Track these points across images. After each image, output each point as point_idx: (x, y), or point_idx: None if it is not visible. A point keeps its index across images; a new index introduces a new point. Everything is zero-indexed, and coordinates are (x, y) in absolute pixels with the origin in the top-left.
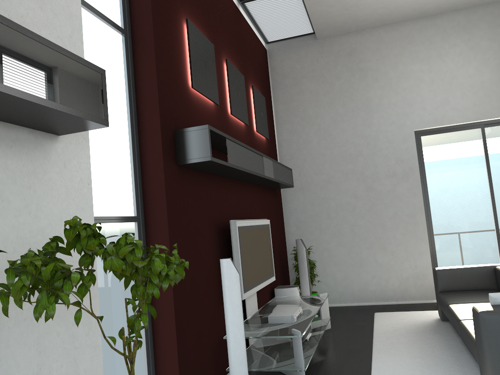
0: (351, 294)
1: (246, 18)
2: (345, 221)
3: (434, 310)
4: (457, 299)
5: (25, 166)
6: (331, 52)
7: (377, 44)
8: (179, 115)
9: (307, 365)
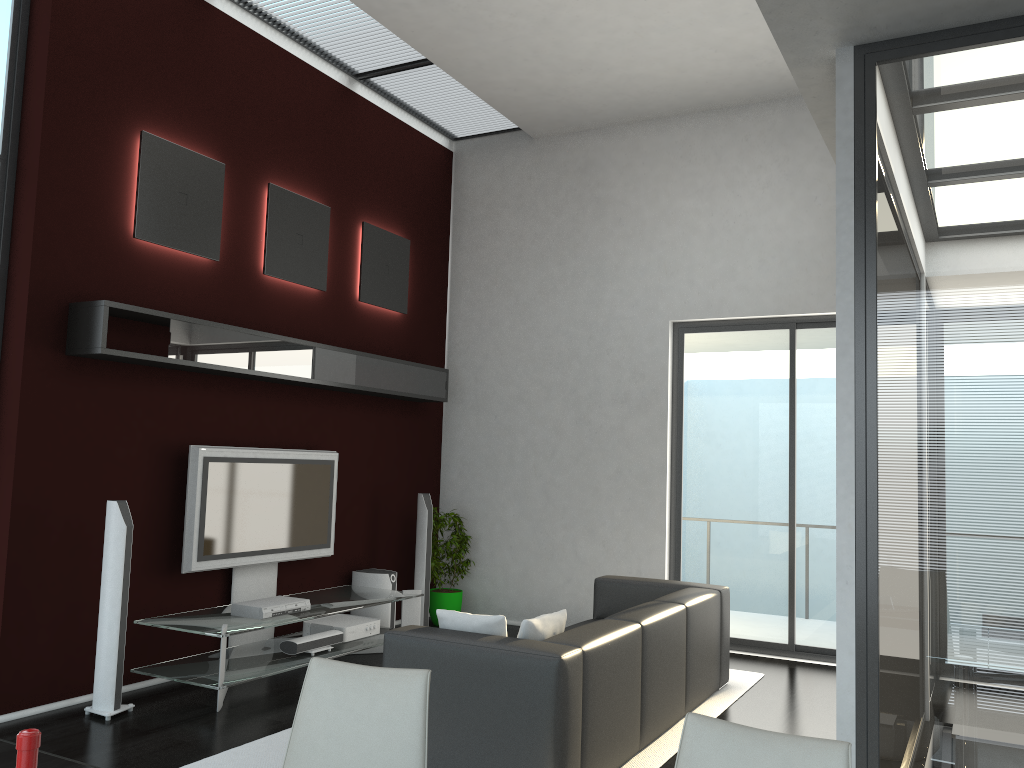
0: (528, 605)
1: (380, 103)
2: (536, 473)
3: None
4: None
5: None
6: (553, 163)
7: (630, 155)
8: (90, 280)
9: (233, 683)
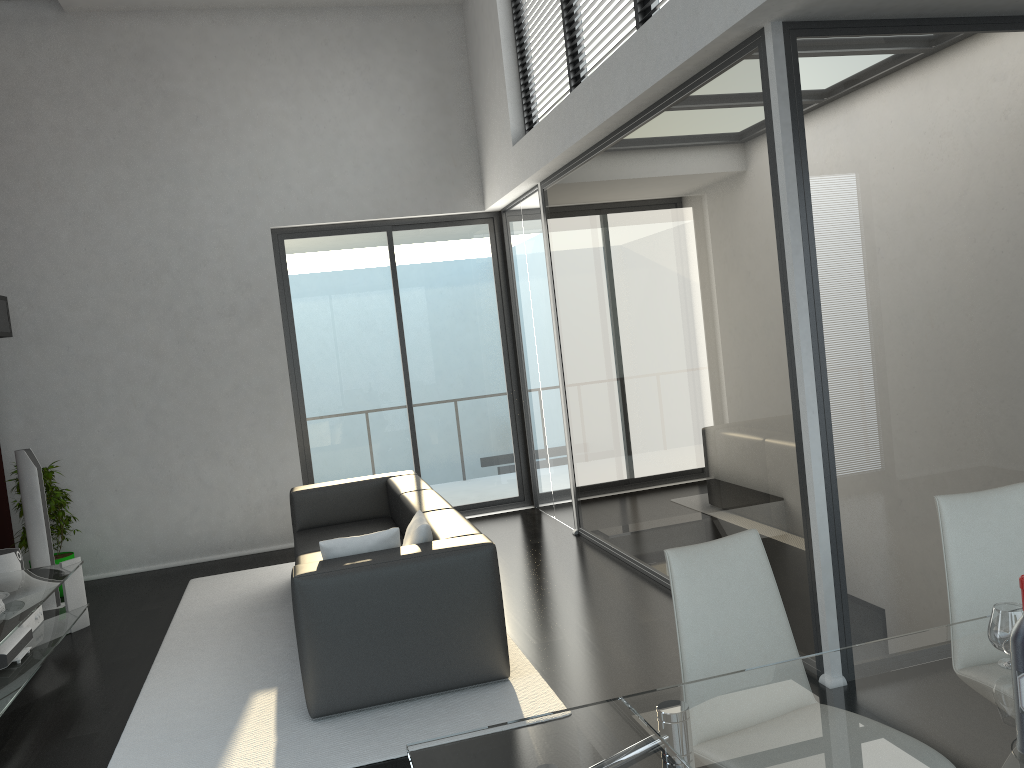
0: (151, 547)
1: None
2: (136, 404)
3: None
4: (317, 542)
5: None
6: (98, 45)
7: (199, 46)
8: None
9: None
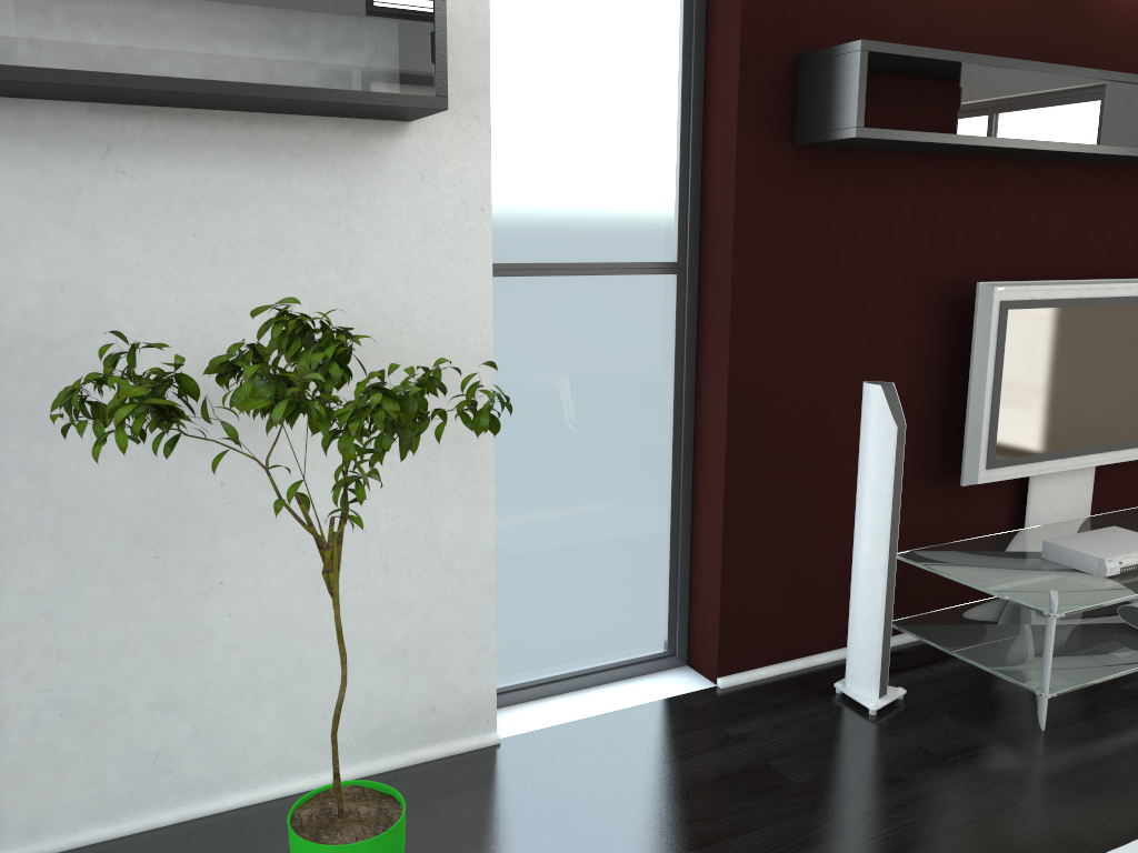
0: None
1: None
2: None
3: None
4: None
5: (329, 187)
6: None
7: None
8: (827, 11)
9: (1067, 689)
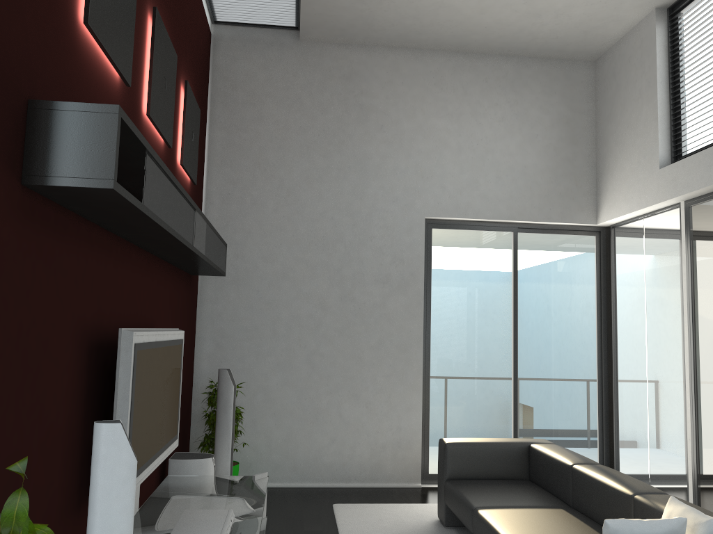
0: (292, 467)
1: None
2: (301, 345)
3: (423, 502)
4: (484, 497)
5: None
6: (319, 66)
7: (391, 73)
8: (45, 71)
9: None
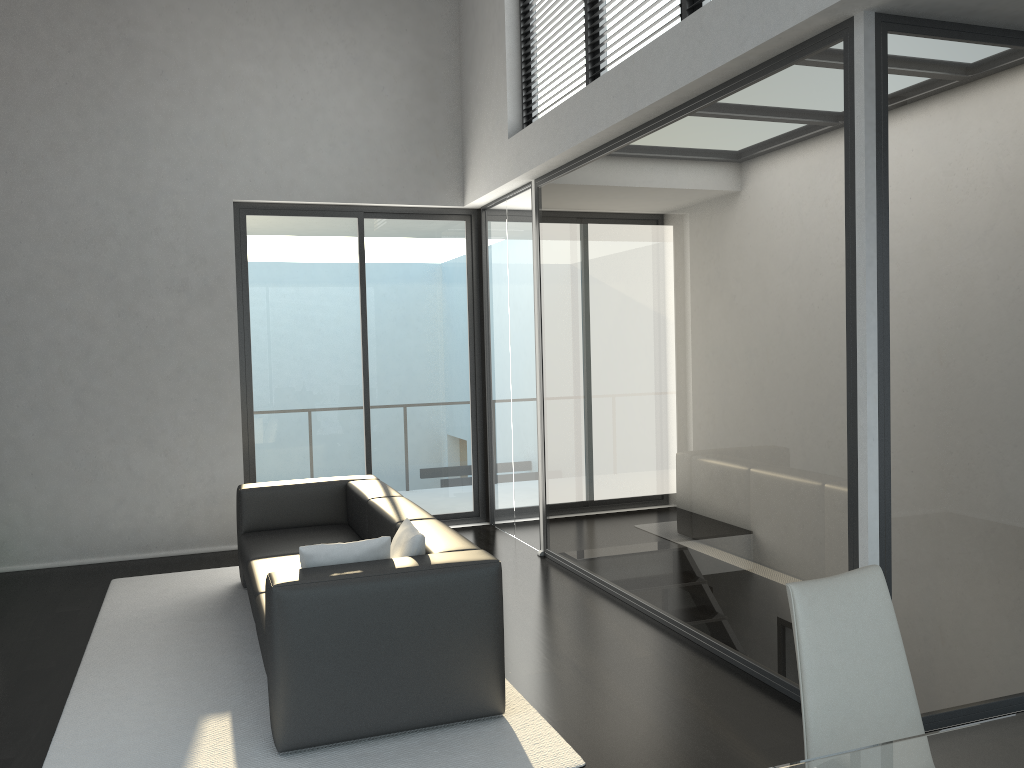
0: (66, 540)
1: None
2: (64, 380)
3: (237, 565)
4: (270, 547)
5: None
6: None
7: None
8: None
9: None
